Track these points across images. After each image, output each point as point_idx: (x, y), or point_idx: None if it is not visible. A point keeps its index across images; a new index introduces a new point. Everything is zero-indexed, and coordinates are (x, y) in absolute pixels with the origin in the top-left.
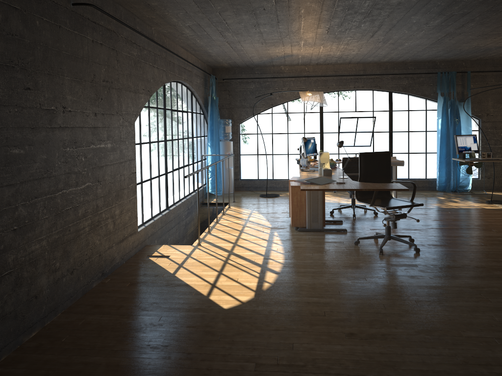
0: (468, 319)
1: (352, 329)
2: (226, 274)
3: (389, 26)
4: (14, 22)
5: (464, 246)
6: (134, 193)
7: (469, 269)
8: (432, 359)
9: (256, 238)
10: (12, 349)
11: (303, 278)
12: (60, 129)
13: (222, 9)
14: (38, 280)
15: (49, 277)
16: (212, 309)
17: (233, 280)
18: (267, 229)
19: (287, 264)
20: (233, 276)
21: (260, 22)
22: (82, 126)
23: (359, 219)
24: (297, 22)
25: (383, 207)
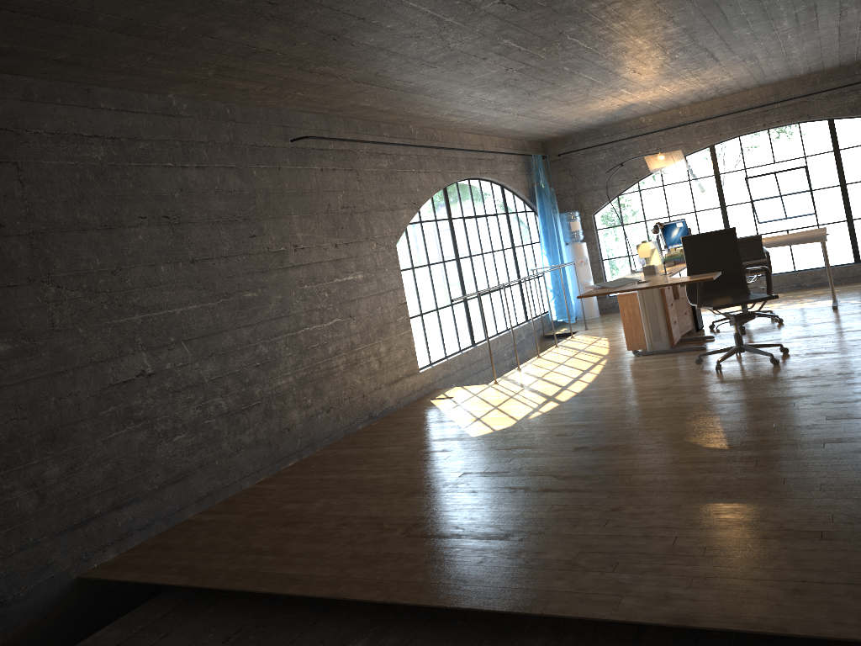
0: (738, 427)
1: (587, 444)
2: (501, 408)
3: (718, 46)
4: (231, 180)
5: (860, 351)
6: (407, 327)
7: (823, 377)
8: (643, 461)
9: (572, 370)
10: (270, 473)
11: (585, 405)
12: (293, 267)
13: (467, 92)
14: (289, 414)
15: (301, 412)
16: (459, 437)
17: (503, 413)
18: (597, 358)
19: (581, 393)
20: (507, 409)
21: (530, 89)
22: (320, 260)
23: (746, 331)
24: (578, 77)
25: (710, 307)
